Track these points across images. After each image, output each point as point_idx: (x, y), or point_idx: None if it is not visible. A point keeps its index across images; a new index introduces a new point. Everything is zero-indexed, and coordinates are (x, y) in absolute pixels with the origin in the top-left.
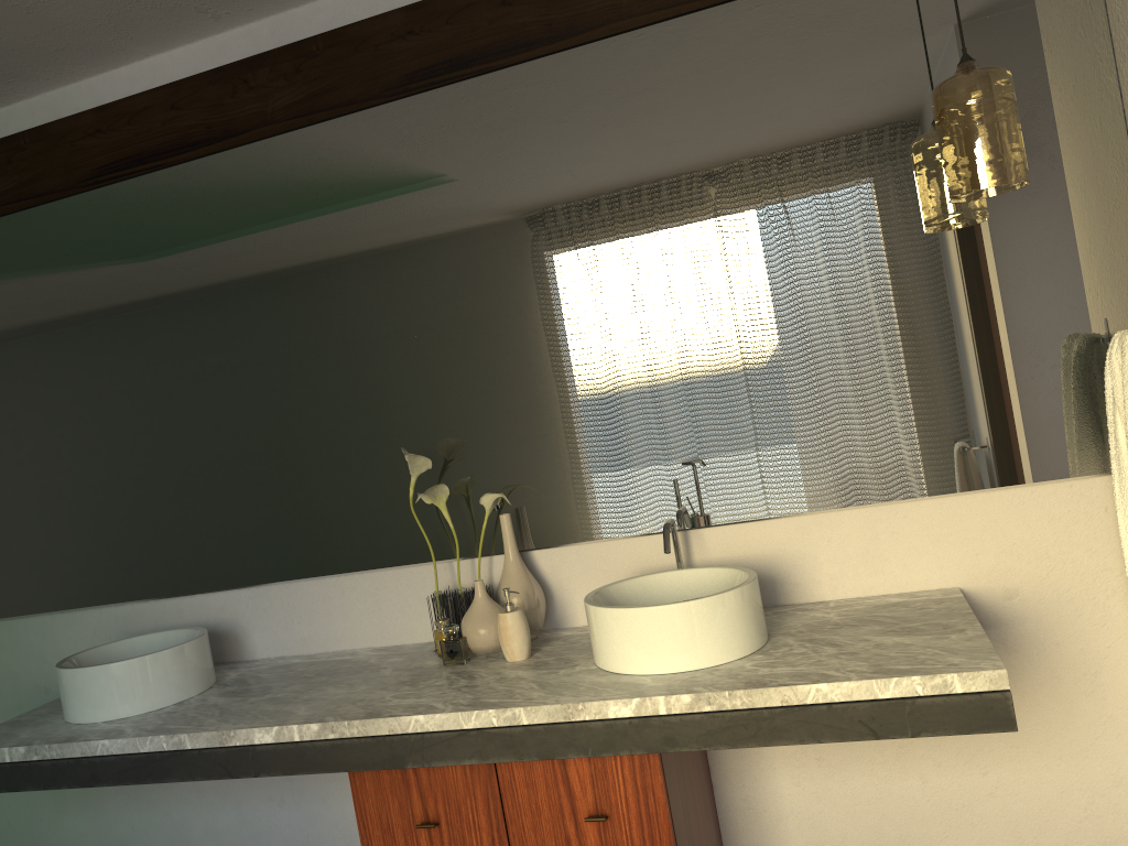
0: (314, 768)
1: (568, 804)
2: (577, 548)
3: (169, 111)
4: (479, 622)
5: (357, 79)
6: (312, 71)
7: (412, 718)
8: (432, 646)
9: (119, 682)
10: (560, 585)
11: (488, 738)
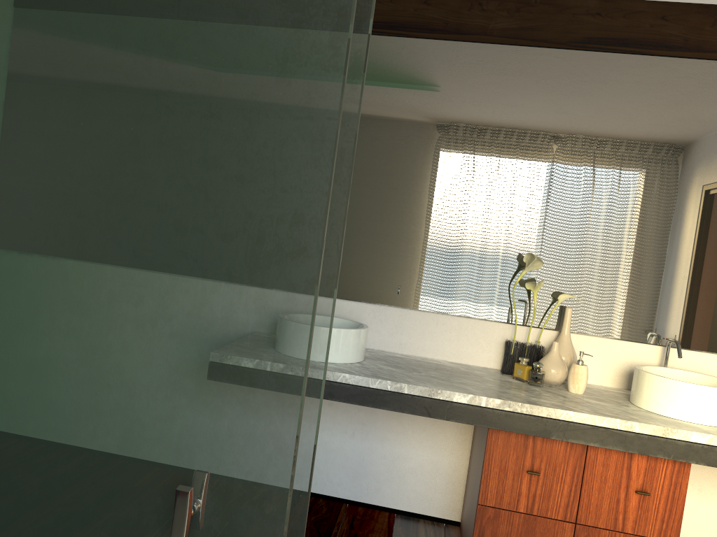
0: (489, 424)
1: (625, 481)
2: (596, 338)
3: (421, 4)
4: (556, 366)
5: (554, 29)
6: (527, 13)
7: (564, 412)
8: (491, 370)
9: (336, 340)
10: (578, 356)
11: (610, 434)
